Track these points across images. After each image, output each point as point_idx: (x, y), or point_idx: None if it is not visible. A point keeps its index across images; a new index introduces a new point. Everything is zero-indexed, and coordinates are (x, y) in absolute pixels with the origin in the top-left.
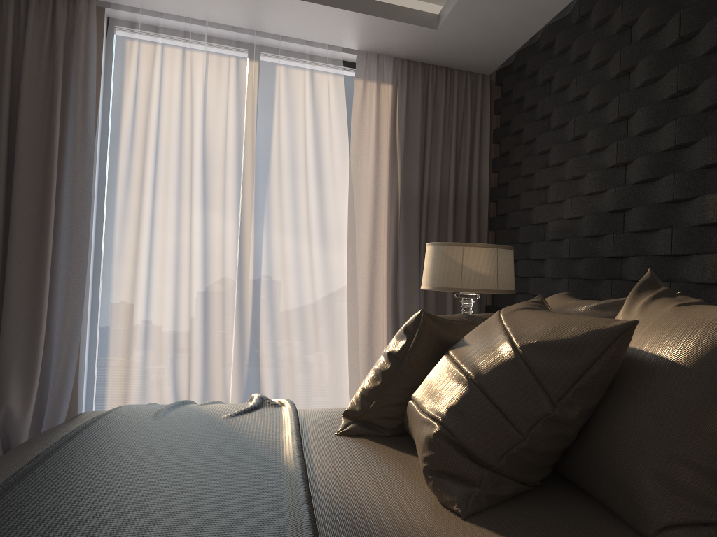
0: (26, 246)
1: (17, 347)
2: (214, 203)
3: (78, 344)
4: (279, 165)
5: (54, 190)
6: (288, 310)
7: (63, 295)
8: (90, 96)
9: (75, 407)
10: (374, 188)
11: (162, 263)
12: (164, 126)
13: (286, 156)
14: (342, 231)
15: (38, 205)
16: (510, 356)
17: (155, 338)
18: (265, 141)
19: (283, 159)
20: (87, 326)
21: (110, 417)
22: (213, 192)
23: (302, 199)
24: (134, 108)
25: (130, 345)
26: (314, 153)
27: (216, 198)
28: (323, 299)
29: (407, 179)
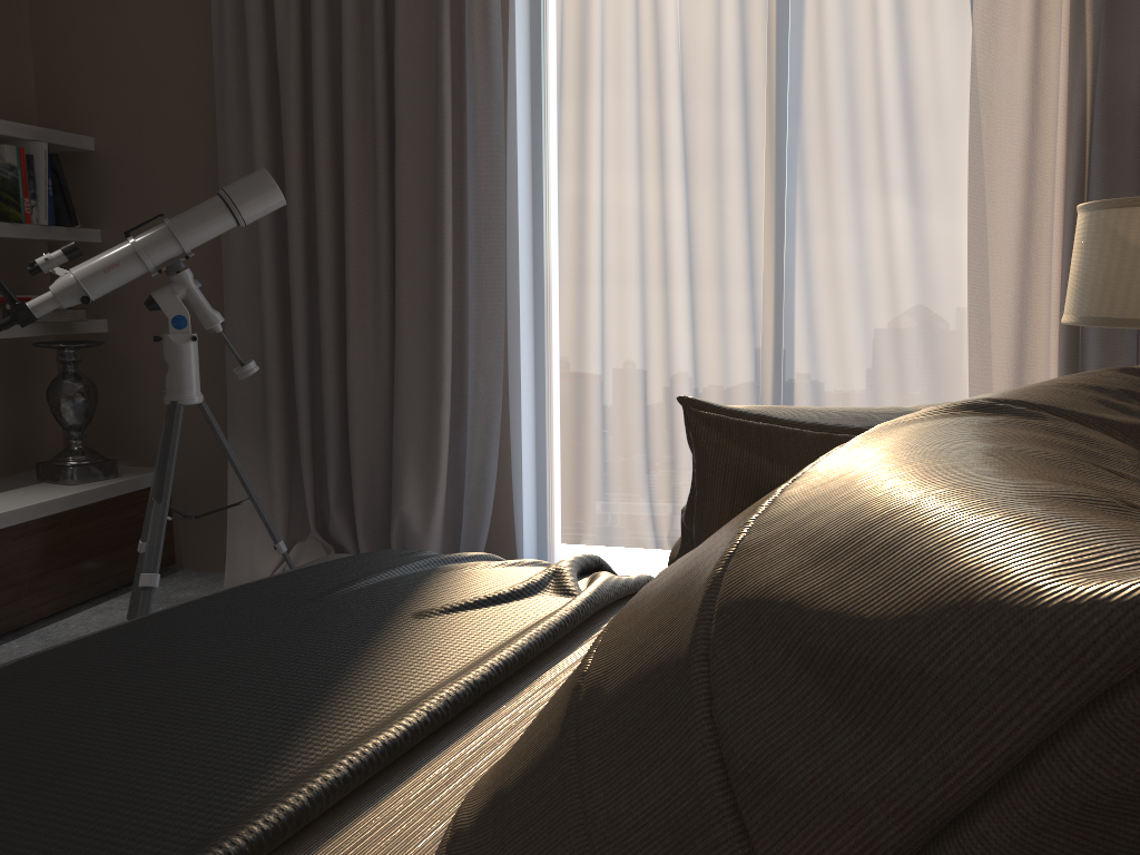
0: (417, 266)
1: (413, 425)
2: (698, 167)
3: (499, 422)
4: (821, 76)
5: (447, 171)
6: (845, 369)
7: (472, 343)
8: (493, 1)
9: (514, 520)
10: (1031, 98)
11: (620, 284)
12: (609, 32)
13: (835, 55)
14: (956, 201)
15: (430, 199)
16: (682, 644)
17: (614, 415)
18: (793, 31)
19: (830, 62)
20: (516, 392)
21: (282, 580)
22: (696, 146)
23: (867, 142)
24: (561, 9)
25: (581, 425)
26: (896, 40)
27: (700, 157)
28: (919, 346)
29: (1113, 66)
